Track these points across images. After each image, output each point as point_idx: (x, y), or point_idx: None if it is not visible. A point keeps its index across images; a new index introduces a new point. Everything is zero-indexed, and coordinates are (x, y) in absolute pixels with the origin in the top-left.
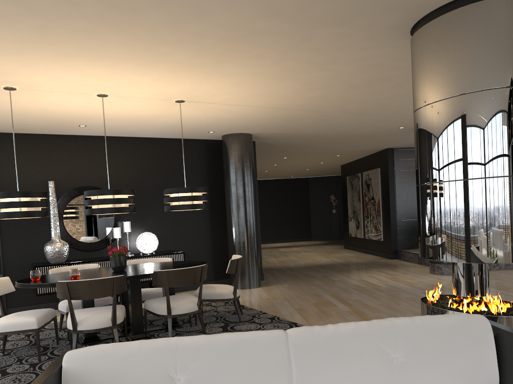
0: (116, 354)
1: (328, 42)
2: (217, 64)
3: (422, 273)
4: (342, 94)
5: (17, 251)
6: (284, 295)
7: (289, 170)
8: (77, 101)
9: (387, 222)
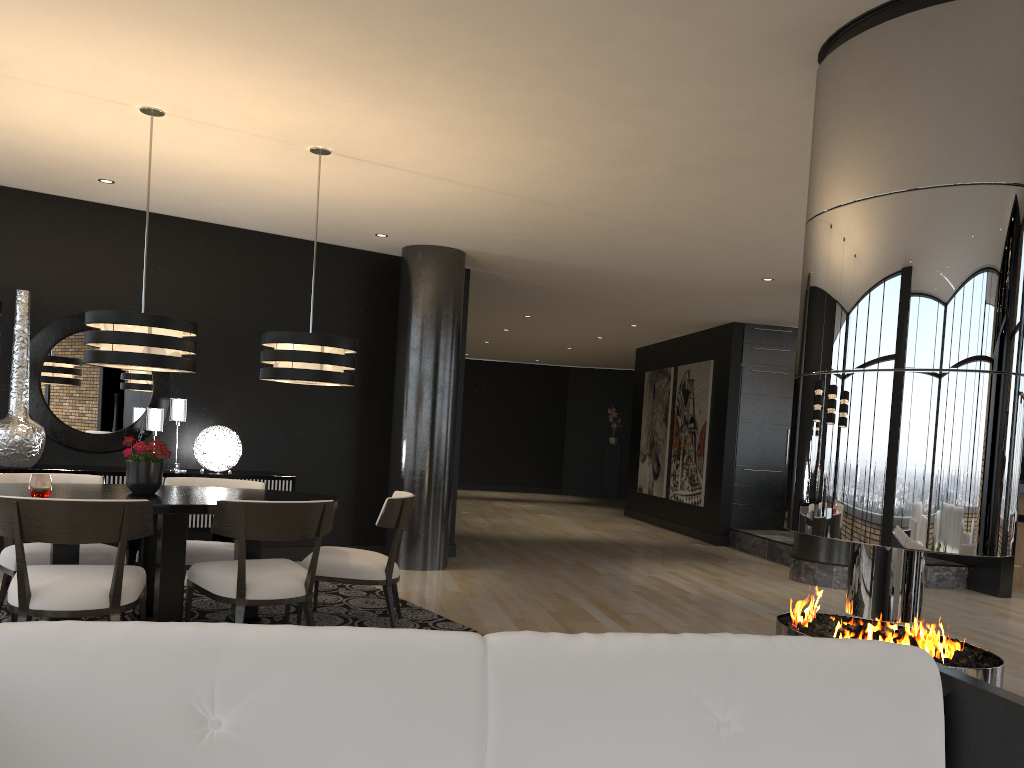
0: (70, 646)
1: (647, 54)
2: (407, 71)
3: (775, 578)
4: (659, 185)
5: None
6: (492, 590)
7: (532, 346)
8: (96, 119)
9: (716, 471)
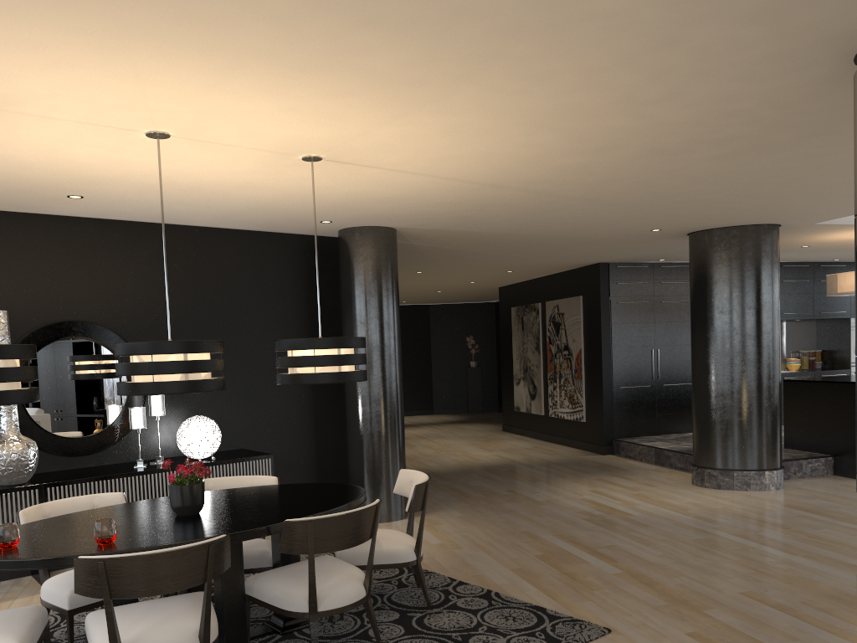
0: None
1: (698, 57)
2: (447, 84)
3: (681, 485)
4: (619, 165)
5: None
6: (468, 537)
7: (407, 293)
8: (93, 144)
9: (595, 391)
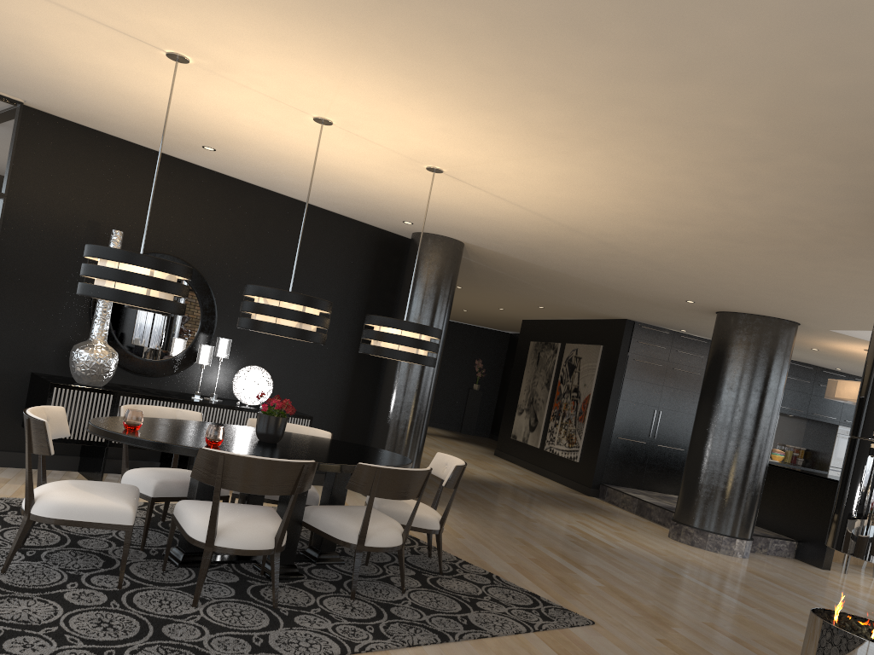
0: None
1: (782, 174)
2: (580, 144)
3: (658, 535)
4: (684, 239)
5: (9, 344)
6: (469, 531)
7: None
8: (263, 114)
9: (595, 435)
